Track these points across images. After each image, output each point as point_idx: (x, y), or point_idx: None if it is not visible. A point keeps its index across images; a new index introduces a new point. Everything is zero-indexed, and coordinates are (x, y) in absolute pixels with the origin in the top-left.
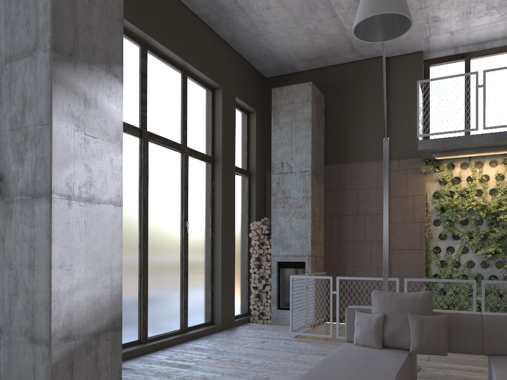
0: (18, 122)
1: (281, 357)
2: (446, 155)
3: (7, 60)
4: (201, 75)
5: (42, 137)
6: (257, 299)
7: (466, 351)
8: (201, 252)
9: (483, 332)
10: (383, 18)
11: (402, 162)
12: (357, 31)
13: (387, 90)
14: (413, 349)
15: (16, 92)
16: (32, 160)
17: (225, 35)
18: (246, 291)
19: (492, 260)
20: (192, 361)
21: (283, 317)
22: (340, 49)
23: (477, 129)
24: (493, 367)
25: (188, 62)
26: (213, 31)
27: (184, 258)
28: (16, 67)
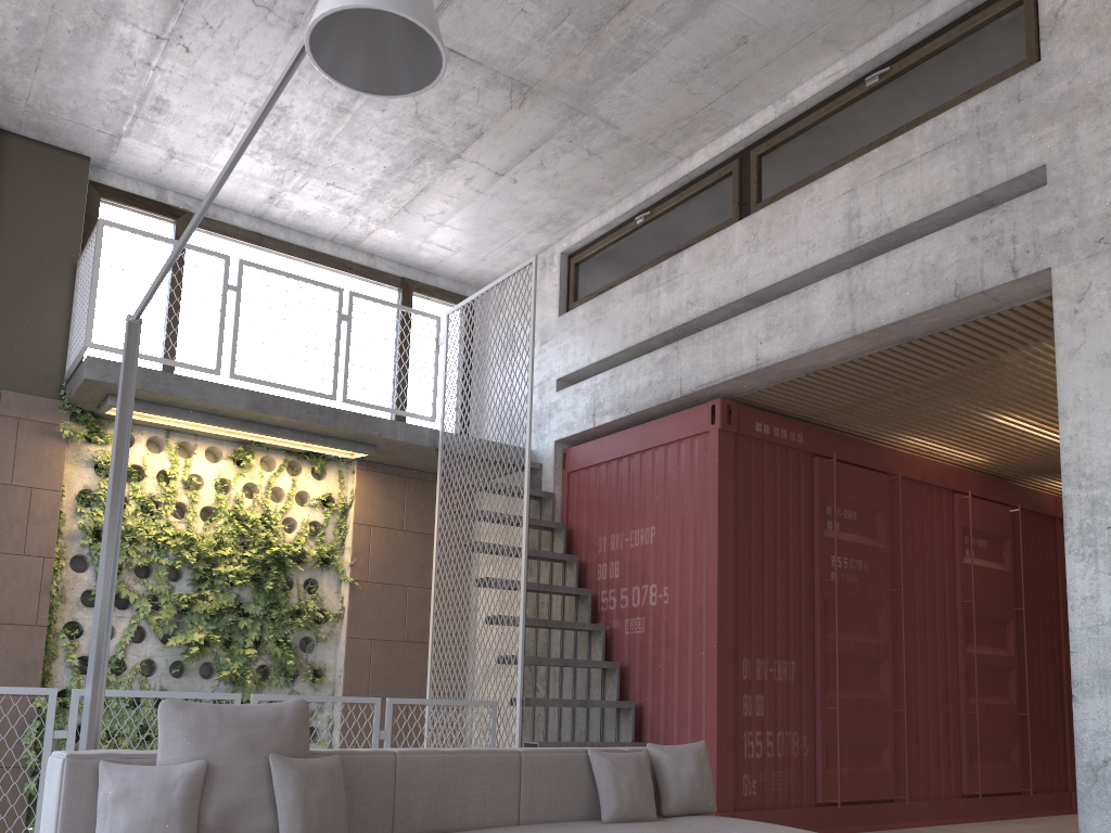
0: None
1: None
2: (141, 409)
3: None
4: None
5: None
6: None
7: None
8: None
9: (396, 790)
10: (407, 34)
11: (11, 398)
12: (328, 24)
13: None
14: None
15: None
16: None
17: None
18: None
19: (198, 659)
20: None
21: None
22: None
23: (220, 373)
24: None
25: None
26: None
27: None
28: None
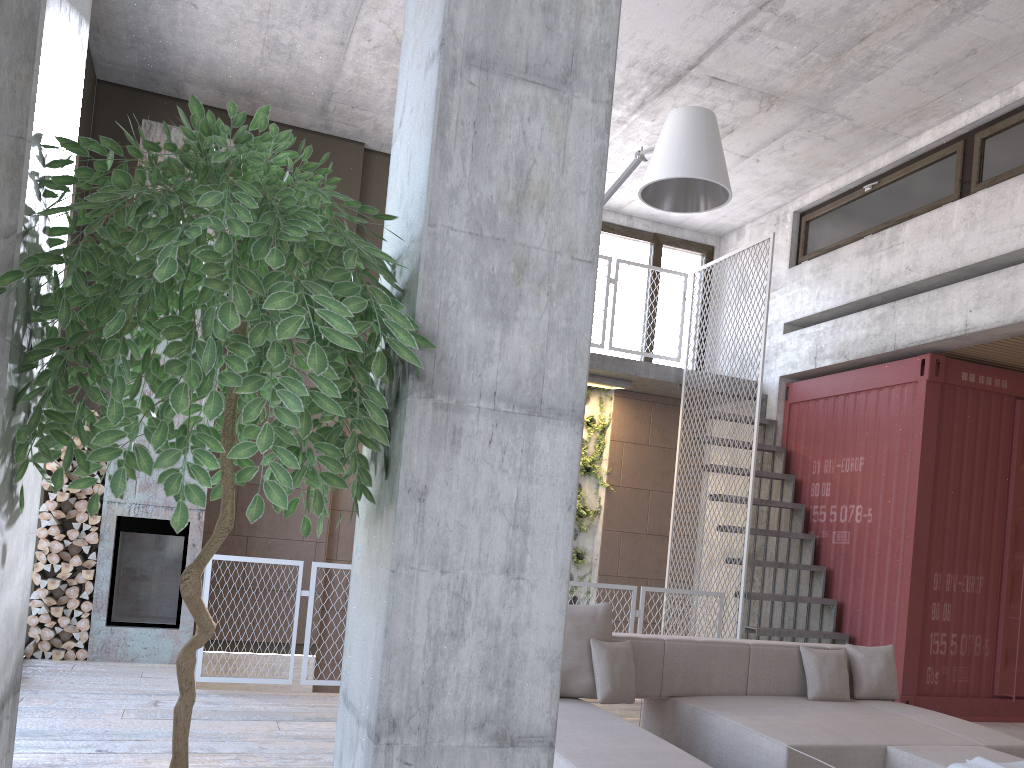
0: (499, 226)
1: (260, 734)
2: None
3: (475, 61)
4: None
5: (573, 285)
6: (52, 601)
7: (642, 693)
8: None
9: (664, 665)
10: (707, 187)
11: None
12: (655, 184)
13: None
14: (604, 697)
15: (499, 152)
16: (538, 328)
17: None
18: None
19: None
20: (83, 765)
21: (122, 644)
22: (301, 100)
23: None
24: (714, 714)
25: None
26: None
27: None
28: (504, 92)
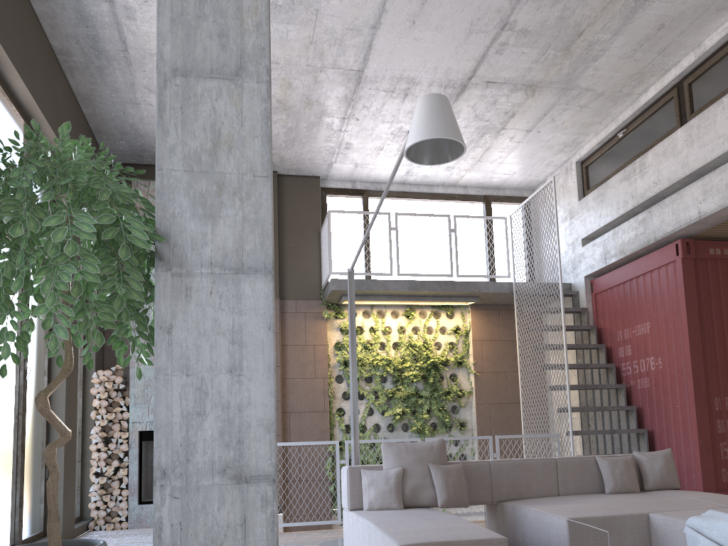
0: (204, 164)
1: None
2: (357, 299)
3: (178, 72)
4: (50, 137)
5: (256, 192)
6: (103, 491)
7: (478, 501)
8: (35, 414)
9: (491, 479)
10: (445, 142)
11: (300, 303)
12: (412, 148)
13: (280, 213)
14: (442, 503)
15: (199, 121)
16: (236, 220)
17: (80, 88)
18: (77, 482)
19: (400, 422)
20: None
21: (149, 516)
22: None
23: (392, 274)
24: (524, 507)
25: (43, 112)
26: (65, 78)
27: (22, 422)
28: (198, 87)
